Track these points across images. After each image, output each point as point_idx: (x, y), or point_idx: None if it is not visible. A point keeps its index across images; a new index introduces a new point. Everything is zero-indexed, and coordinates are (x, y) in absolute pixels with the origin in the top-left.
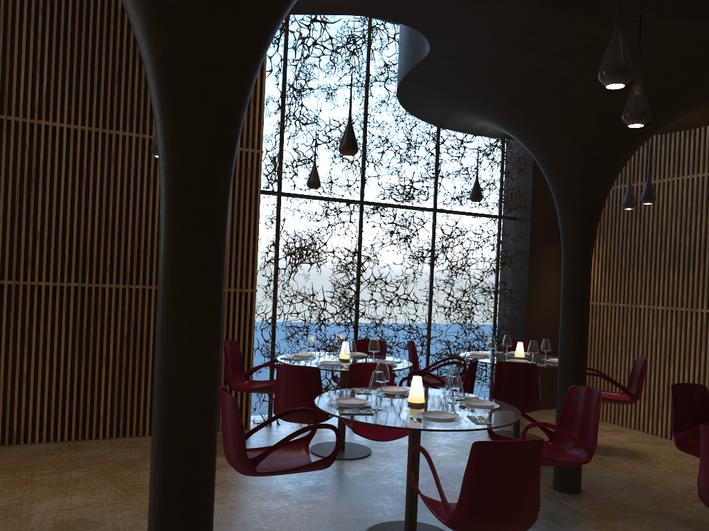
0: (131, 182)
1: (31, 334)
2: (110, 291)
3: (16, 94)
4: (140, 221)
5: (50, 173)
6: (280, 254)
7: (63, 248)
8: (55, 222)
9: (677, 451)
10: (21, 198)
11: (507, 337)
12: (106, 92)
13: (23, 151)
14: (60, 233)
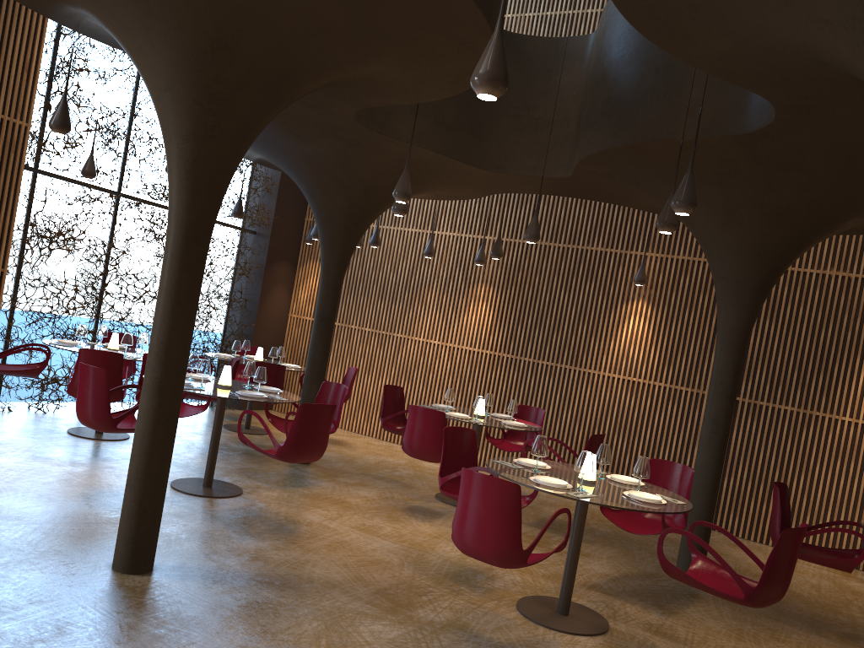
0: None
1: None
2: None
3: None
4: None
5: None
6: (28, 234)
7: None
8: None
9: (367, 441)
10: None
11: (247, 342)
12: None
13: None
14: None
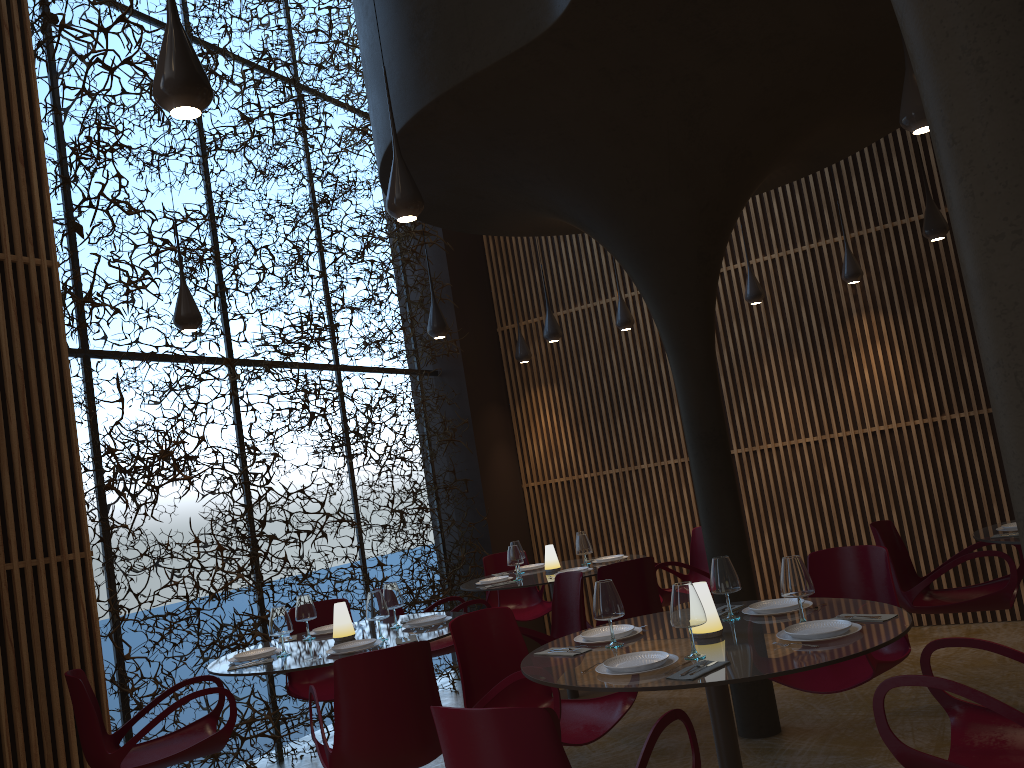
0: None
1: None
2: None
3: None
4: None
5: None
6: (104, 476)
7: None
8: None
9: None
10: None
11: (517, 545)
12: None
13: None
14: None
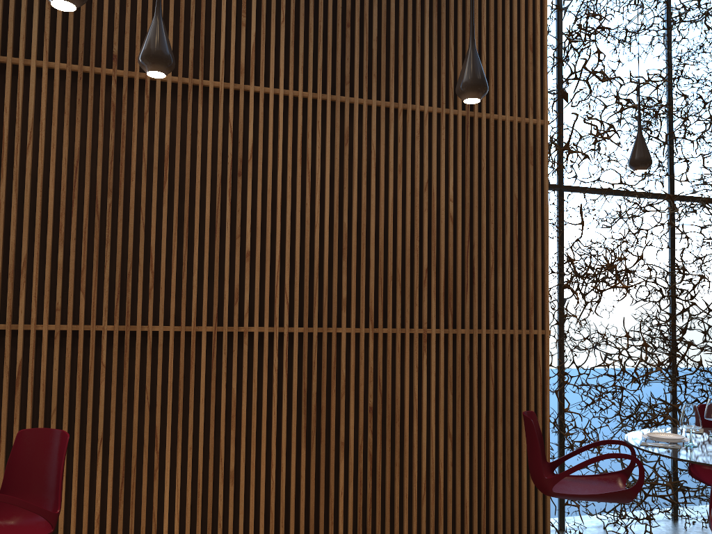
0: (373, 173)
1: (239, 409)
2: (346, 338)
3: (215, 48)
4: (384, 231)
5: (262, 162)
6: (564, 277)
7: (280, 275)
8: (269, 235)
9: None
10: (223, 201)
11: None
12: (334, 43)
13: (224, 131)
14: (277, 252)
